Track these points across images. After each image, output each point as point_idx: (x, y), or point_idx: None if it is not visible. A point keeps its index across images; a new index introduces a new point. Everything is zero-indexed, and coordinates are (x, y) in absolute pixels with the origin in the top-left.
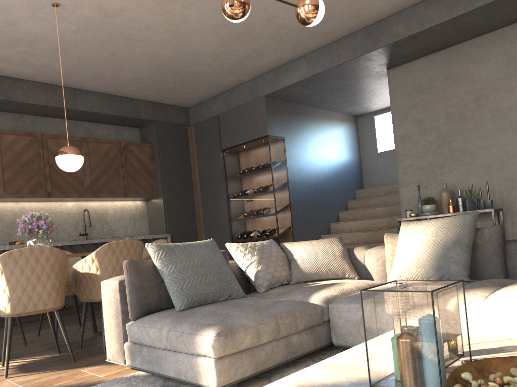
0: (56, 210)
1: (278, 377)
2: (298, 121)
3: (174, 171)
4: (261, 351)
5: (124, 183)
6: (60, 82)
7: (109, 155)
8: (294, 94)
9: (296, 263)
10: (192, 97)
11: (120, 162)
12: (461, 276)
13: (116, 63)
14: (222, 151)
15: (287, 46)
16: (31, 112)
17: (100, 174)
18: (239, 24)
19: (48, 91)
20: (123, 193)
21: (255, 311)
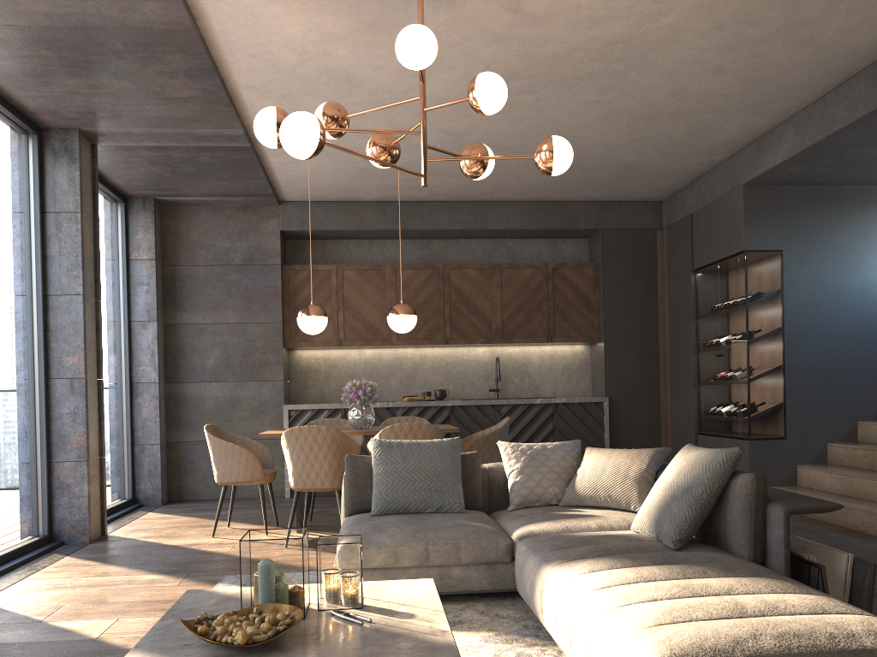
0: (463, 357)
1: None
2: (822, 216)
3: (627, 303)
4: (401, 574)
5: (549, 322)
6: (464, 198)
7: (529, 284)
8: (801, 176)
9: (574, 479)
10: (654, 189)
11: (545, 292)
12: (667, 540)
13: (510, 172)
14: (695, 272)
15: (743, 112)
16: (437, 236)
17: (515, 311)
18: (633, 108)
19: (451, 211)
20: (546, 337)
21: (412, 530)
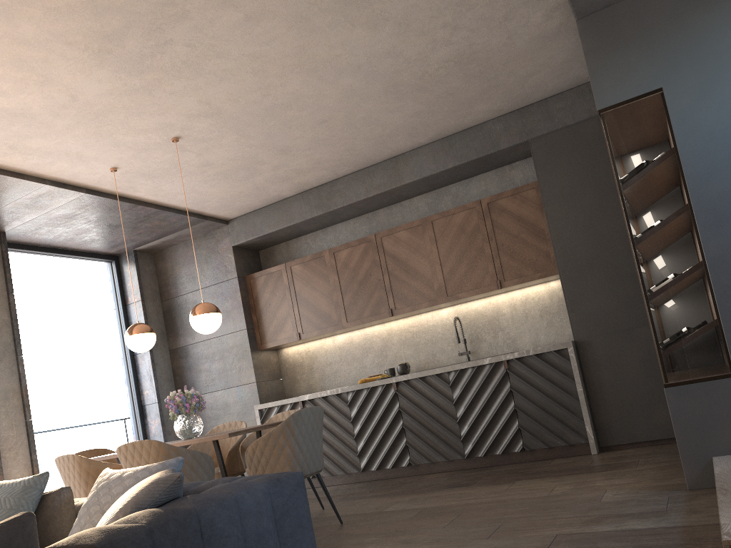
0: (428, 324)
1: None
2: (722, 10)
3: (578, 218)
4: None
5: (495, 265)
6: (368, 161)
7: (465, 229)
8: None
9: None
10: (558, 69)
11: (484, 233)
12: None
13: (351, 122)
14: None
15: None
16: (375, 206)
17: (456, 263)
18: (305, 1)
19: (366, 178)
20: (495, 283)
21: None
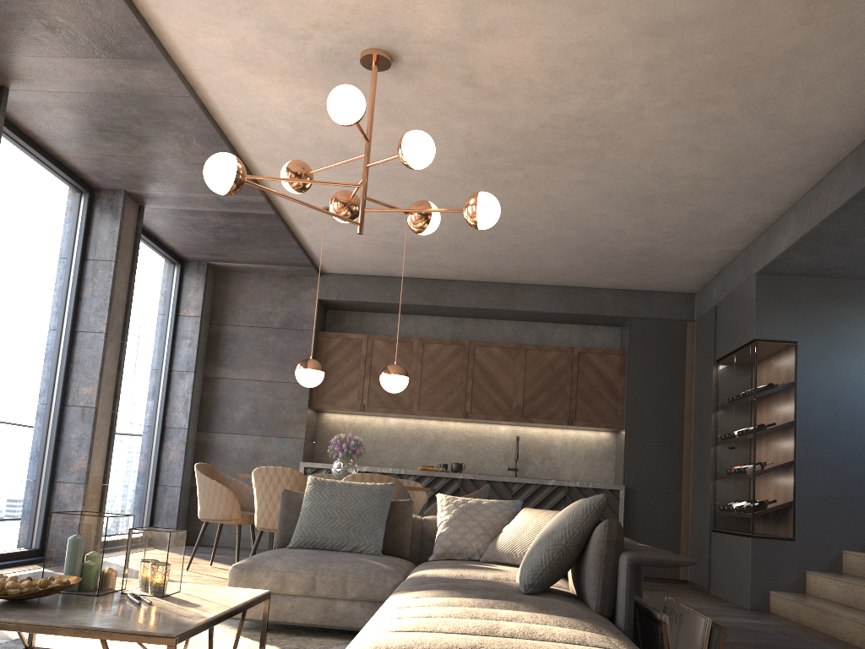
0: (485, 434)
1: (305, 638)
2: (842, 310)
3: (651, 391)
4: (286, 601)
5: (571, 405)
6: (493, 278)
7: (553, 366)
8: (815, 267)
9: (498, 536)
10: (681, 279)
11: (568, 375)
12: (520, 584)
13: (528, 253)
14: (716, 363)
15: (741, 198)
16: (469, 315)
17: (537, 391)
18: (624, 189)
19: (481, 291)
20: (566, 419)
21: (307, 560)
